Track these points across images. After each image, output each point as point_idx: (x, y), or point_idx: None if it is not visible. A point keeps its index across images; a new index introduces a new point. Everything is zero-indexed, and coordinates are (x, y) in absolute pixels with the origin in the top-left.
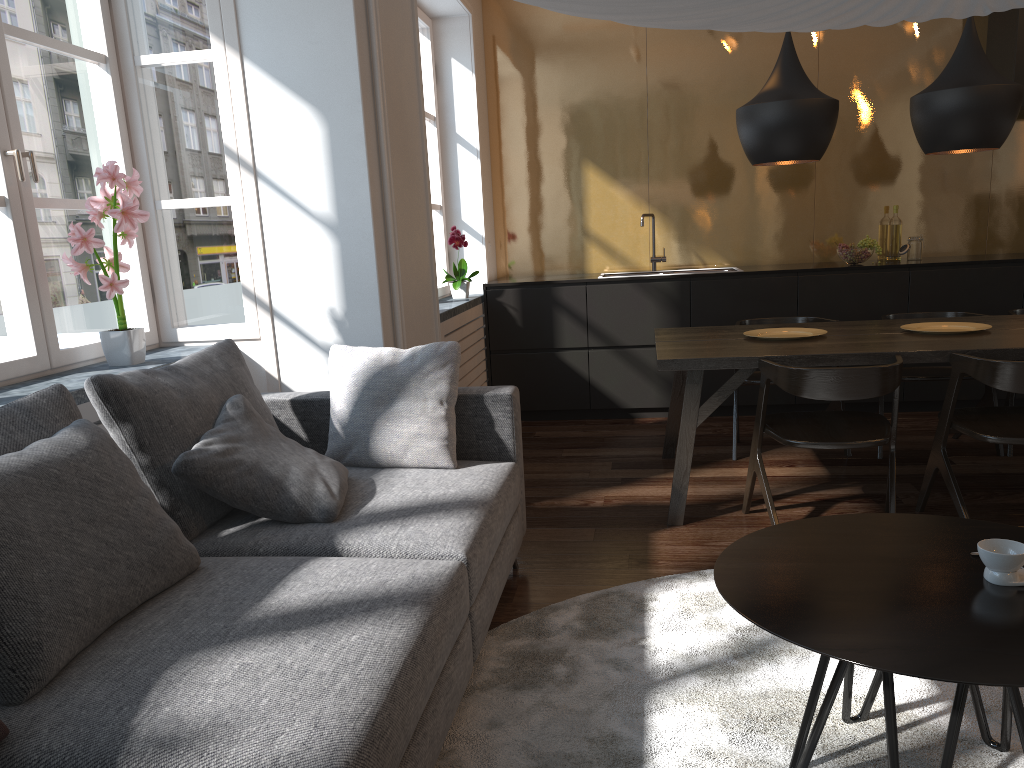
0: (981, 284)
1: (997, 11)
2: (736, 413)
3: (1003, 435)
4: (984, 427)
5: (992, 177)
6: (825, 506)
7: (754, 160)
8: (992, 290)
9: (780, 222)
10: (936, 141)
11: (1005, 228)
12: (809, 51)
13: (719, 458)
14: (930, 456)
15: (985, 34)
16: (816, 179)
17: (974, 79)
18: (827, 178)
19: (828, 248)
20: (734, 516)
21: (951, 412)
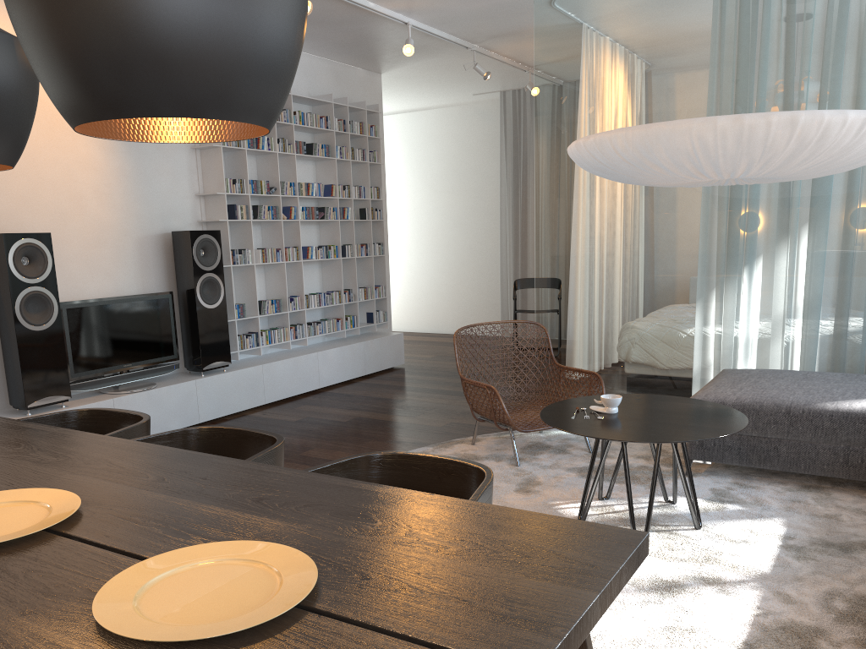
0: None
1: (679, 179)
2: None
3: None
4: None
5: None
6: None
7: (270, 115)
8: None
9: None
10: (17, 143)
11: None
12: None
13: None
14: None
15: None
16: None
17: None
18: None
19: None
20: None
21: None
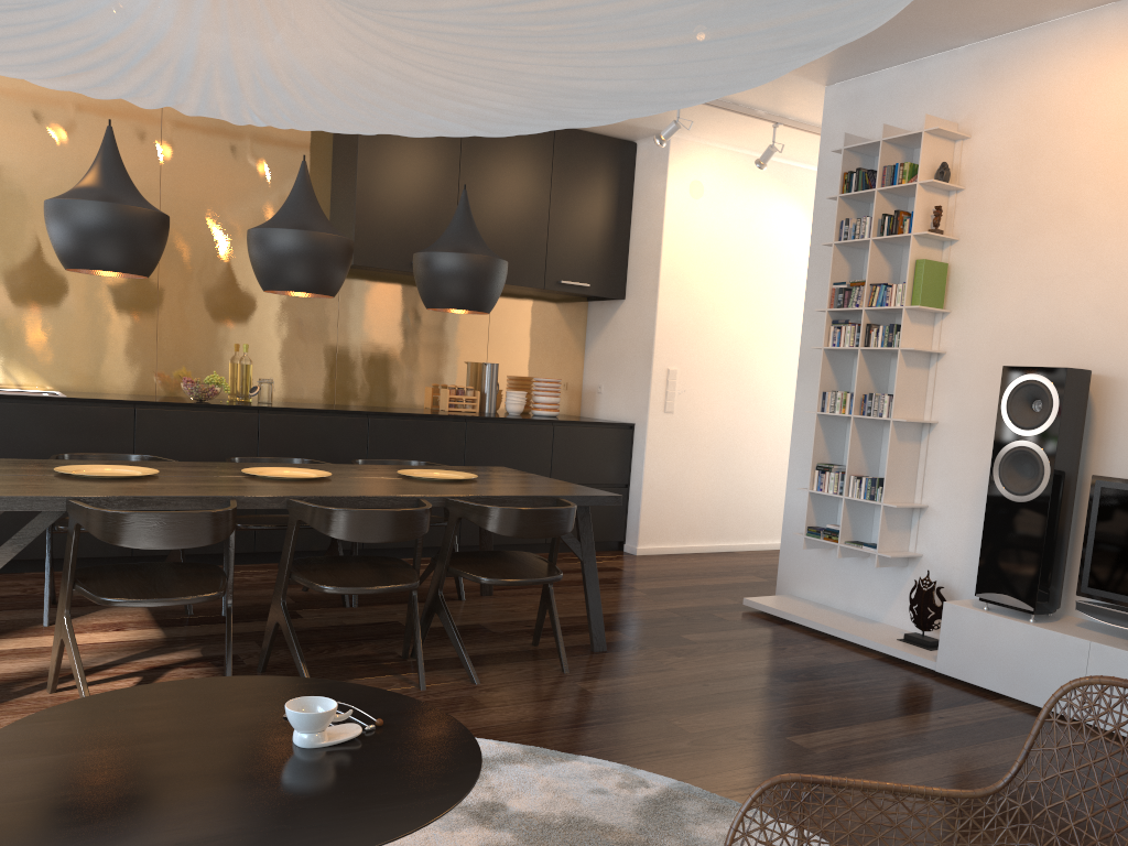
0: (329, 433)
1: (269, 123)
2: (50, 567)
3: (340, 585)
4: (322, 577)
5: (339, 329)
6: (156, 675)
7: (68, 264)
8: (340, 440)
9: (117, 346)
10: (274, 279)
11: (352, 380)
12: (150, 163)
13: (26, 625)
14: (271, 610)
15: (329, 190)
16: (159, 304)
17: (308, 224)
18: (172, 304)
19: (174, 381)
20: (36, 698)
21: (290, 562)
